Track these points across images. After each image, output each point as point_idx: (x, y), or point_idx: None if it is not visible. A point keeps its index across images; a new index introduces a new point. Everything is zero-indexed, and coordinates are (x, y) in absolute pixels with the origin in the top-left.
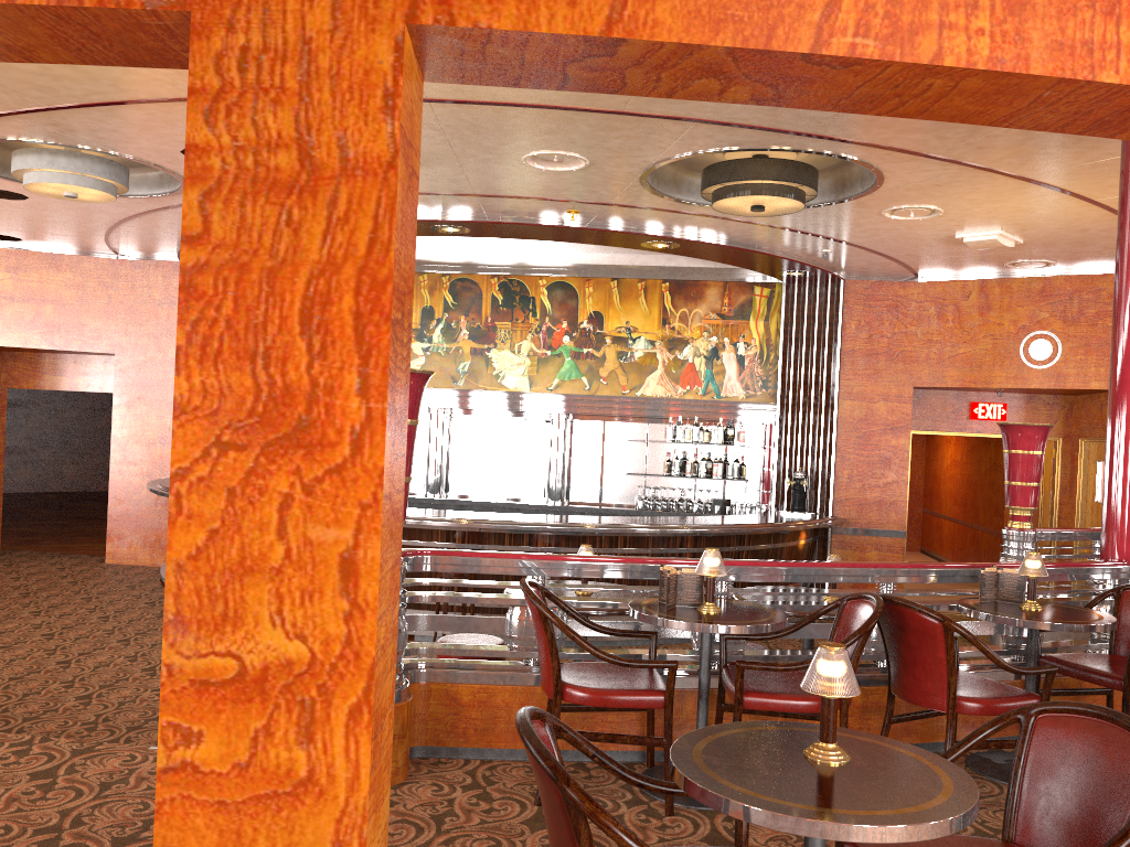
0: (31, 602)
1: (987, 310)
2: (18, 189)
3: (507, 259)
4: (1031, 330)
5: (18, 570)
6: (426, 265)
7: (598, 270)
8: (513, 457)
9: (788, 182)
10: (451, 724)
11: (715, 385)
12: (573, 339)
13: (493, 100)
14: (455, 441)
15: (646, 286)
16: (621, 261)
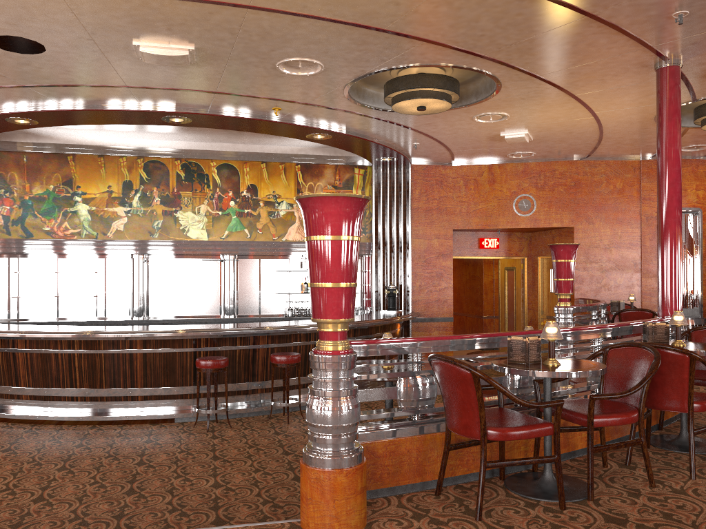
0: None
1: (493, 182)
2: None
3: (187, 147)
4: (518, 194)
5: None
6: (125, 150)
7: (253, 156)
8: (196, 287)
9: (448, 91)
10: (371, 472)
11: None
12: (237, 203)
13: (299, 12)
14: (151, 278)
15: (285, 167)
16: (268, 150)
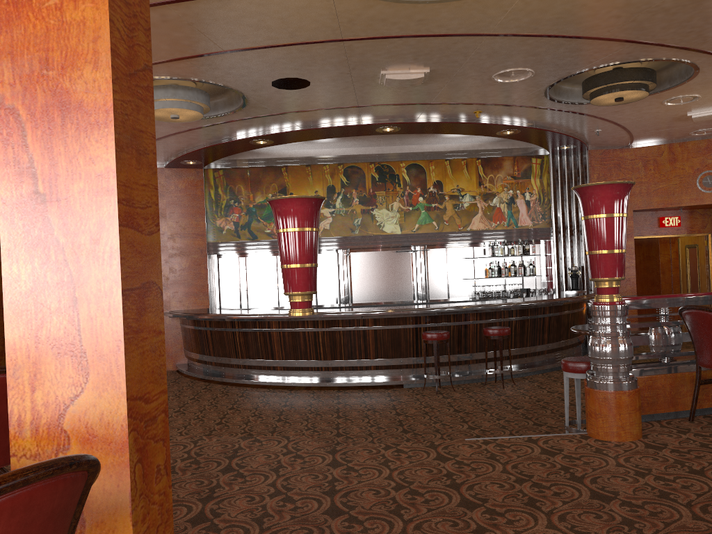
0: None
1: (674, 161)
2: None
3: (379, 152)
4: (702, 170)
5: None
6: (328, 159)
7: (437, 155)
8: (391, 275)
9: (647, 81)
10: None
11: (514, 219)
12: (425, 198)
13: (529, 33)
14: (353, 269)
15: (466, 162)
16: (451, 148)
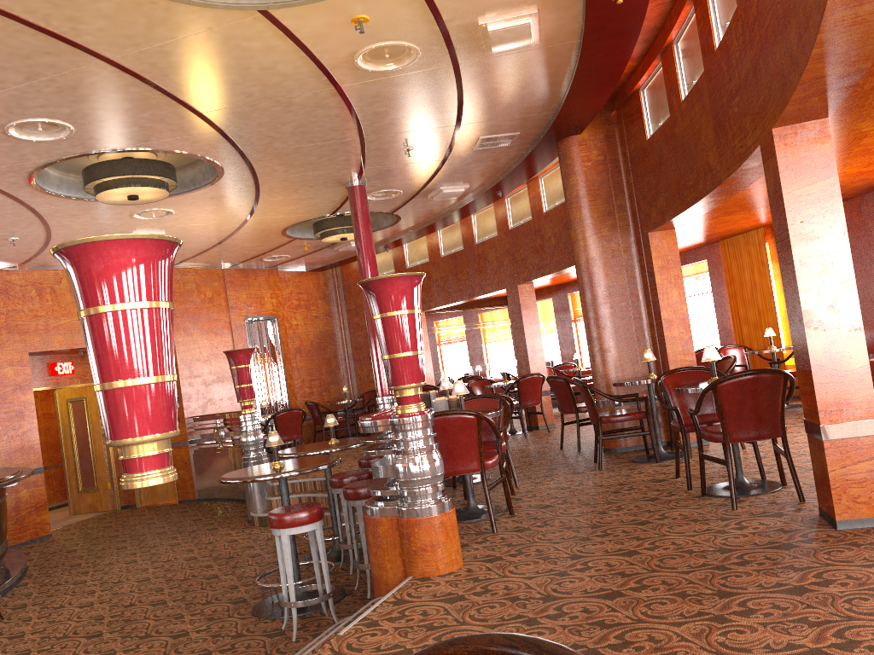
0: None
1: None
2: None
3: None
4: None
5: None
6: None
7: None
8: None
9: (174, 182)
10: None
11: None
12: None
13: (150, 78)
14: None
15: None
16: None
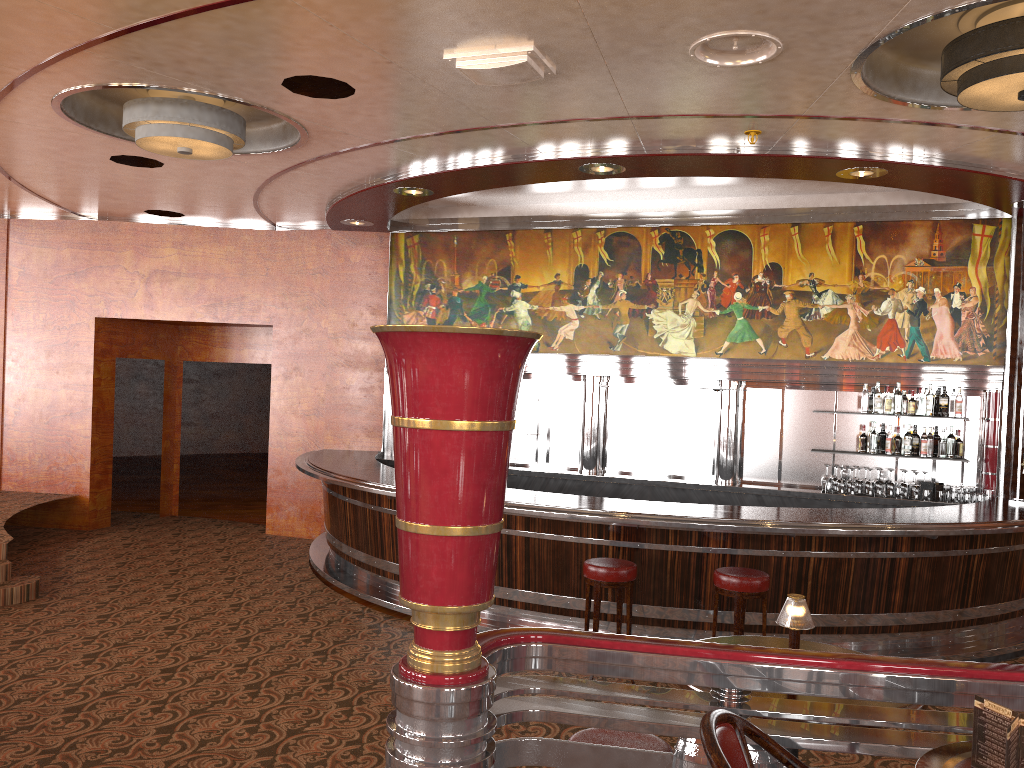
0: (175, 582)
1: None
2: (148, 153)
3: (668, 209)
4: None
5: (181, 541)
6: (579, 220)
7: (775, 215)
8: (677, 429)
9: None
10: None
11: (922, 345)
12: (745, 295)
13: None
14: (612, 412)
15: (833, 230)
16: (804, 204)
